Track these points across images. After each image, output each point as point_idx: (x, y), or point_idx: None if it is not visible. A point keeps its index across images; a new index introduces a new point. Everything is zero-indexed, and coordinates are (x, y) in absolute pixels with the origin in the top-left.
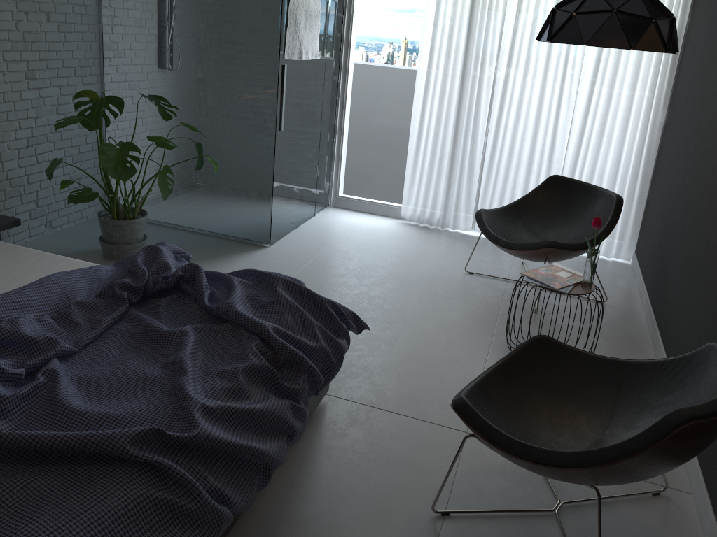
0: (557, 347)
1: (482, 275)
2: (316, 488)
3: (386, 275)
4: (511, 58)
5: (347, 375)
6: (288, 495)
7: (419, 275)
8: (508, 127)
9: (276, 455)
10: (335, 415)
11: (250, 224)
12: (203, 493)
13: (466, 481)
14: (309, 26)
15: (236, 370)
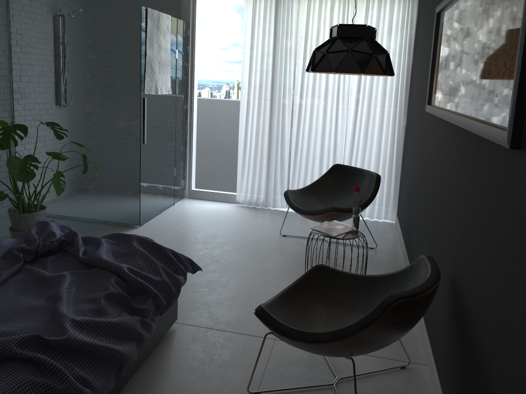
0: (330, 272)
1: (292, 236)
2: (165, 385)
3: (224, 241)
4: (302, 87)
5: (192, 309)
6: (144, 392)
7: (247, 239)
8: (305, 134)
9: (128, 353)
10: (182, 336)
11: (124, 211)
12: (70, 378)
13: (273, 371)
14: (162, 71)
15: (99, 296)
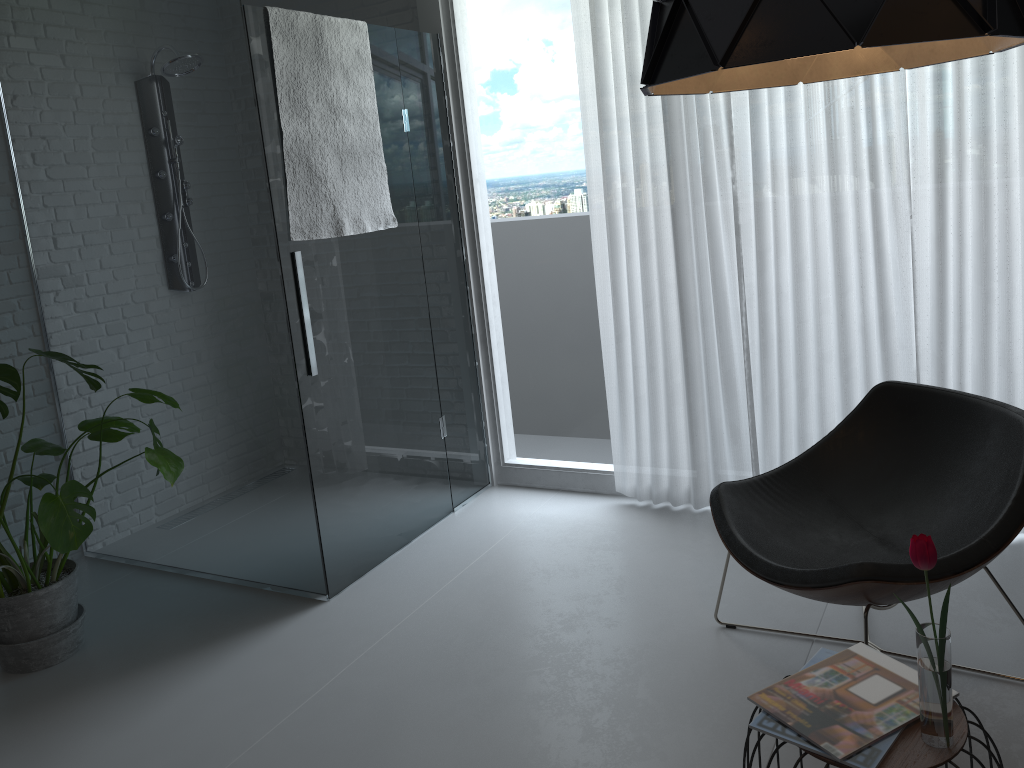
0: None
1: (754, 629)
2: None
3: (536, 654)
4: (757, 155)
5: None
6: None
7: (609, 644)
8: (785, 291)
9: None
10: None
11: (290, 558)
12: None
13: None
14: (353, 172)
15: None
